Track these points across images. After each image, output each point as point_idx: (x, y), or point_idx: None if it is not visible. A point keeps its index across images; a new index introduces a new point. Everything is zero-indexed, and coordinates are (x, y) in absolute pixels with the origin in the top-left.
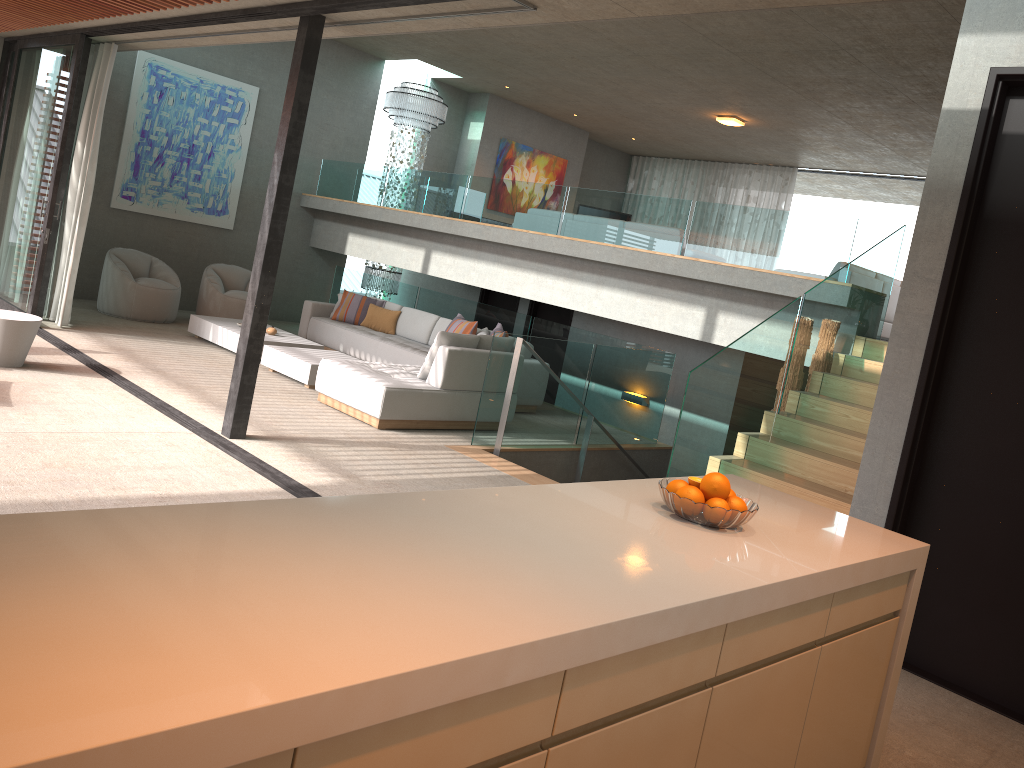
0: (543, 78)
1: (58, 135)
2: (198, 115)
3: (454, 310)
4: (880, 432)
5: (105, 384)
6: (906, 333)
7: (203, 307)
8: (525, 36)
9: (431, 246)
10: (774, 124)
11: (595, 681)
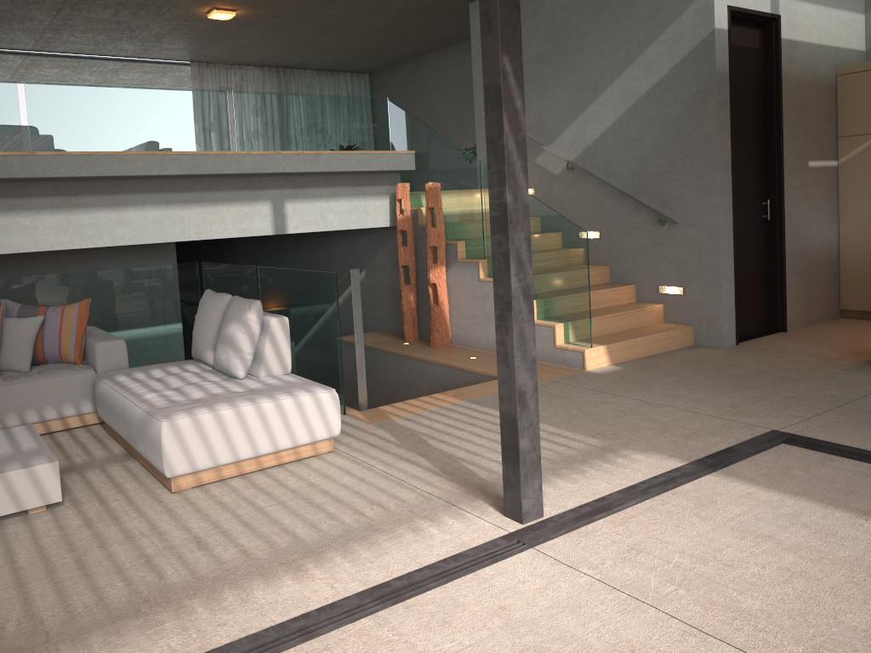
0: None
1: None
2: None
3: None
4: (724, 223)
5: None
6: (723, 163)
7: None
8: None
9: None
10: None
11: None
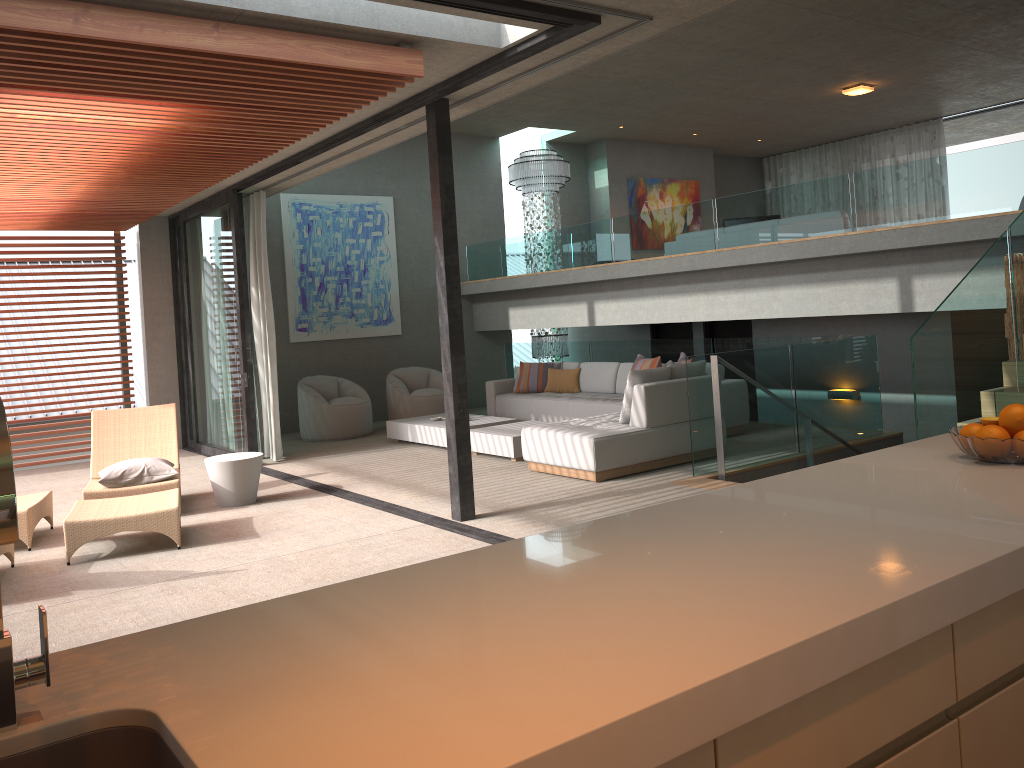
0: (655, 106)
1: (234, 286)
2: (345, 237)
3: (630, 354)
4: None
5: (332, 500)
6: None
7: (394, 413)
8: (629, 69)
9: (591, 297)
10: (906, 79)
11: (984, 634)
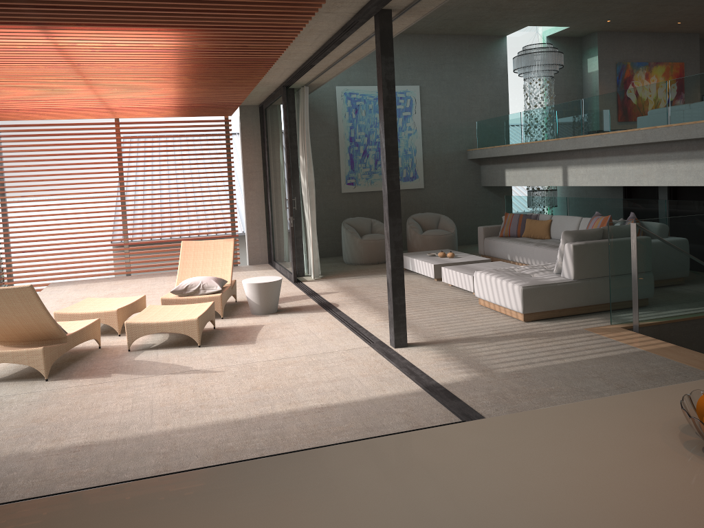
0: (634, 2)
1: (285, 155)
2: None
3: (598, 209)
4: None
5: (324, 316)
6: None
7: (410, 246)
8: None
9: (565, 163)
10: None
11: None
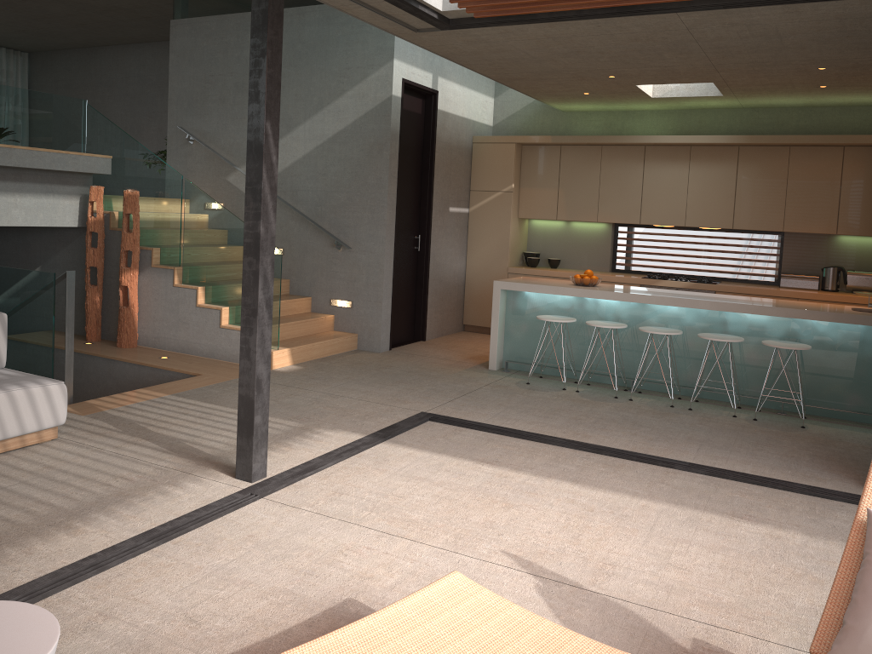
0: None
1: None
2: None
3: None
4: (388, 251)
5: None
6: (391, 203)
7: None
8: None
9: None
10: None
11: None
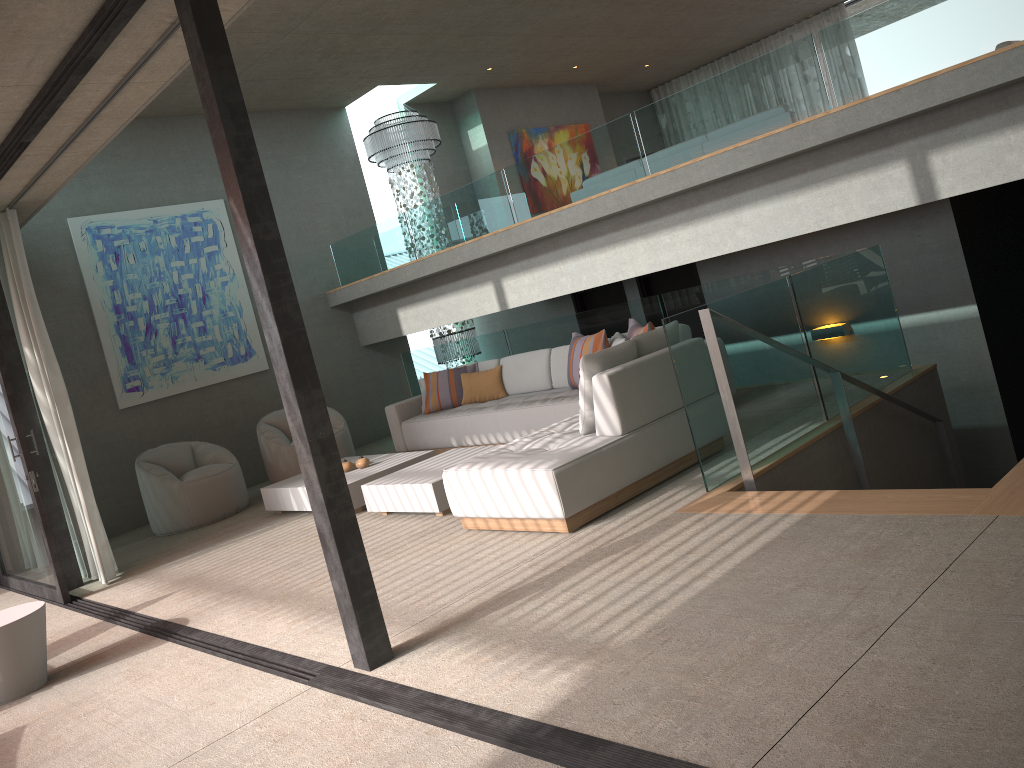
0: (526, 31)
1: None
2: (169, 260)
3: (559, 335)
4: None
5: (167, 654)
6: None
7: (274, 471)
8: None
9: (497, 274)
10: None
11: None
